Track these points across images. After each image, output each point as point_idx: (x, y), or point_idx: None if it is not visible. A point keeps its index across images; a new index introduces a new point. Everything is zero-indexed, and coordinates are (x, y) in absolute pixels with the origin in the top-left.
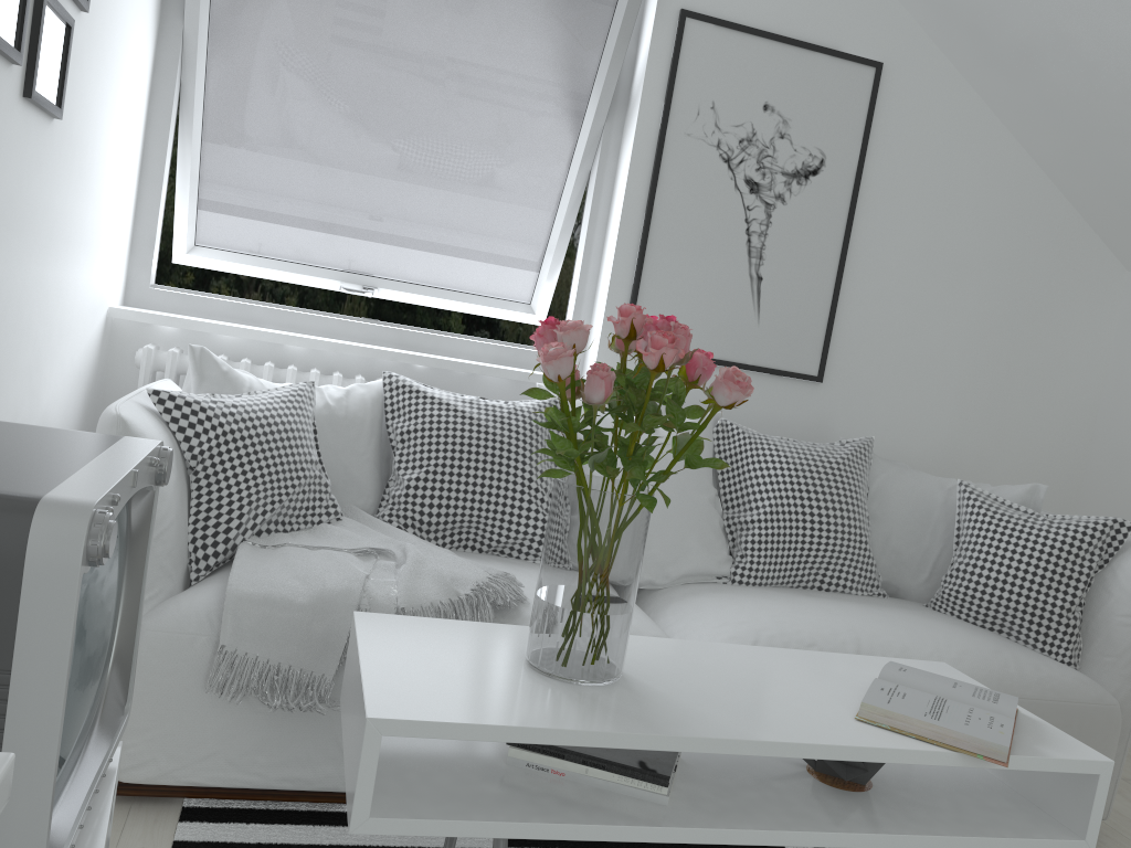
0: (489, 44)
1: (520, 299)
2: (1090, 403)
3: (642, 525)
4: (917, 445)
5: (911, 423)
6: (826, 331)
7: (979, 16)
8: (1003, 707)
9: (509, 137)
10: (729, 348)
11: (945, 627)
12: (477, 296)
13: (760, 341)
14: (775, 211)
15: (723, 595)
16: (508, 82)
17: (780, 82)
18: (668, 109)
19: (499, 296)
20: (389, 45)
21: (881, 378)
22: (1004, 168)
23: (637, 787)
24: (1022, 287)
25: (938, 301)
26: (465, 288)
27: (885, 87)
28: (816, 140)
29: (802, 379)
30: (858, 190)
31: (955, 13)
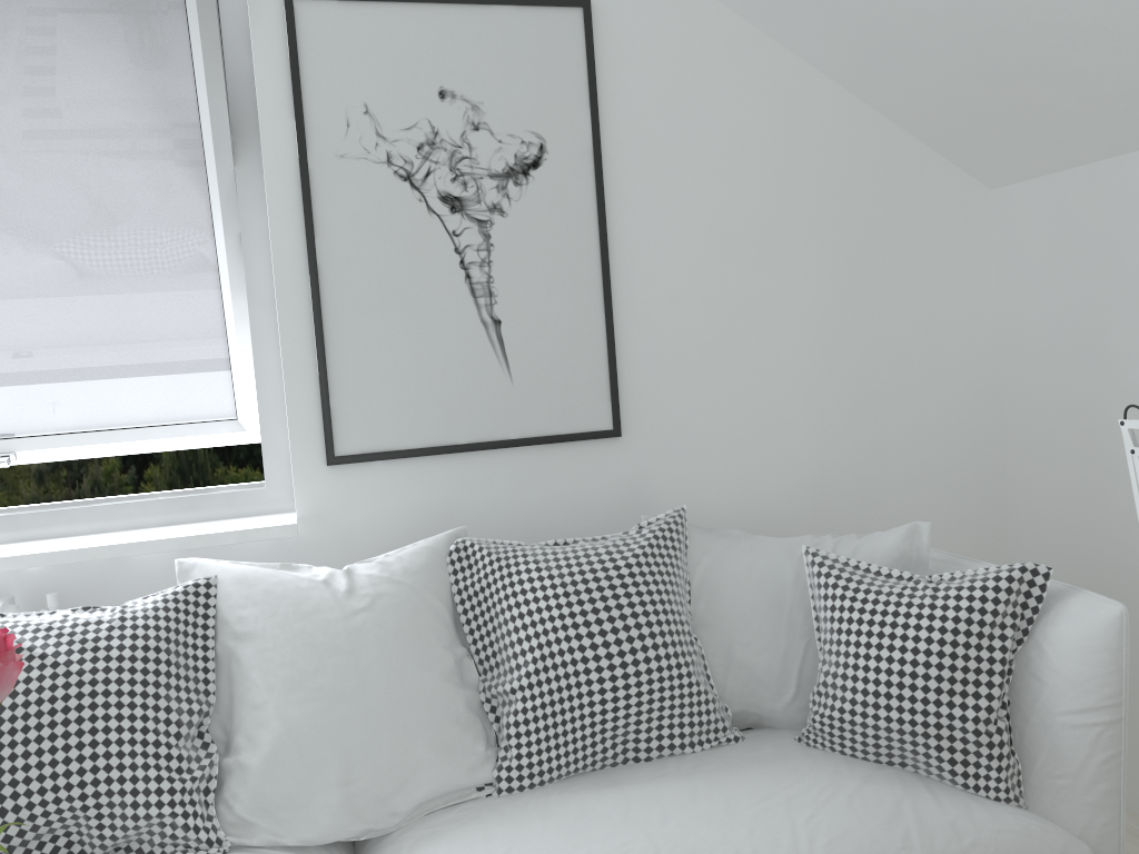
0: (28, 100)
1: (222, 416)
2: (987, 368)
3: None
4: (773, 482)
5: (758, 455)
6: (609, 368)
7: None
8: None
9: (113, 216)
10: (479, 424)
11: (815, 792)
12: (161, 427)
13: (521, 404)
14: (495, 228)
15: (472, 831)
16: (78, 144)
17: (453, 56)
18: (302, 129)
19: (191, 419)
20: None
21: (702, 408)
22: (793, 97)
23: None
24: (858, 244)
25: (751, 291)
26: (140, 421)
27: (603, 30)
28: (526, 121)
29: (592, 438)
30: (602, 173)
31: None
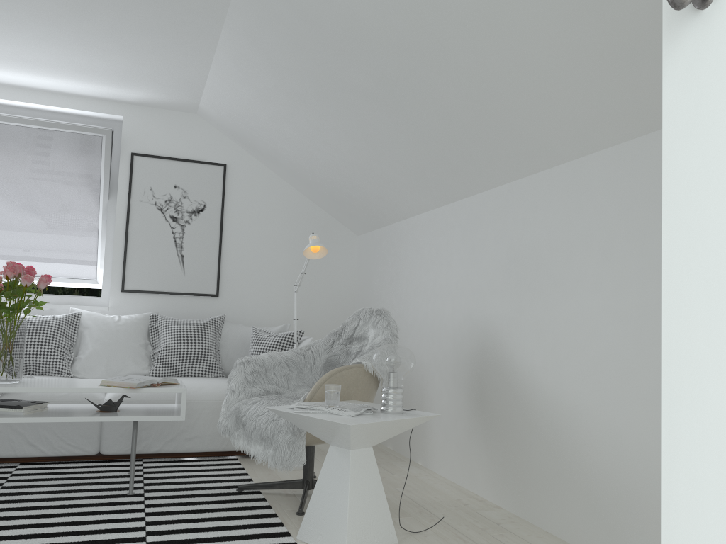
0: (50, 174)
1: (91, 278)
2: (351, 293)
3: (17, 329)
4: (270, 319)
5: (265, 310)
6: (217, 275)
7: (252, 143)
8: (158, 378)
9: (68, 210)
10: (172, 286)
11: None
12: (70, 279)
13: (186, 282)
14: (186, 227)
15: None
16: (62, 188)
17: (180, 176)
18: (130, 192)
19: (81, 277)
20: (5, 179)
21: (247, 292)
22: (291, 199)
23: (14, 411)
24: None
25: (269, 257)
26: (64, 276)
27: (229, 173)
28: (201, 197)
29: (208, 296)
30: (223, 215)
31: (246, 143)
